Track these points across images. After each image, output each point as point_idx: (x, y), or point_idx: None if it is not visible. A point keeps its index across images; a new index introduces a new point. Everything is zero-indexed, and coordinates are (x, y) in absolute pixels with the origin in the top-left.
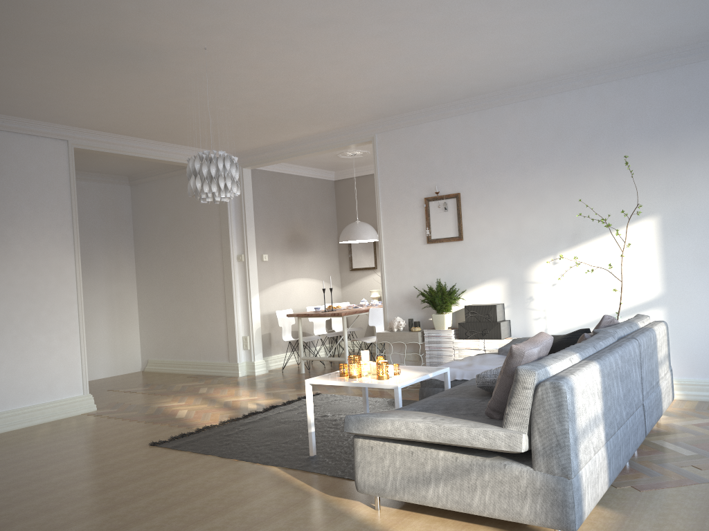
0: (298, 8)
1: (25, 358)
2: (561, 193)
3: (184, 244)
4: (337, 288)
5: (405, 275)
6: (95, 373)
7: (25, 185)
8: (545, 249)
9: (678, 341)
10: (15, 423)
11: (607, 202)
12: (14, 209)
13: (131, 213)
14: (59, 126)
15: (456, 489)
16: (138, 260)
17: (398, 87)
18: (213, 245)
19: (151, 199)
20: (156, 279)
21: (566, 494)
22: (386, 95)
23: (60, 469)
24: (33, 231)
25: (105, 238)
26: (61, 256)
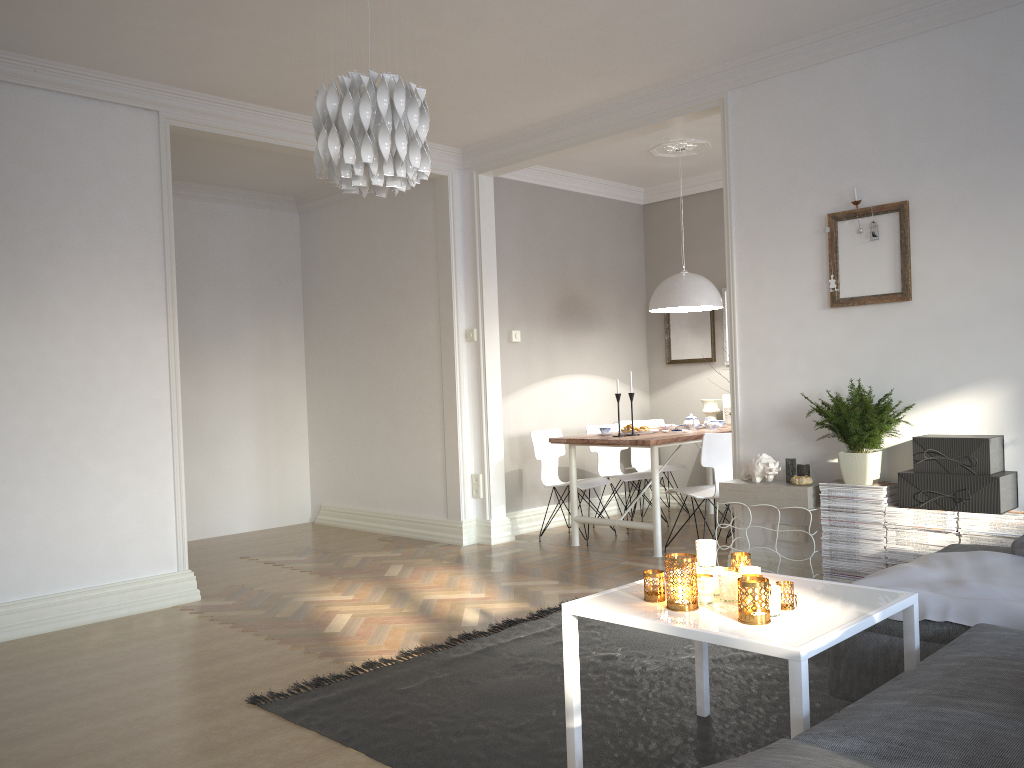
0: None
1: (70, 503)
2: None
3: (379, 311)
4: (642, 394)
5: (780, 371)
6: (234, 523)
7: (76, 190)
8: None
9: None
10: (47, 621)
11: None
12: (54, 232)
13: (300, 259)
14: (140, 83)
15: None
16: (308, 338)
17: None
18: (425, 311)
19: (330, 235)
20: (335, 370)
21: None
22: None
23: (51, 751)
24: (90, 273)
25: (255, 300)
26: (143, 322)
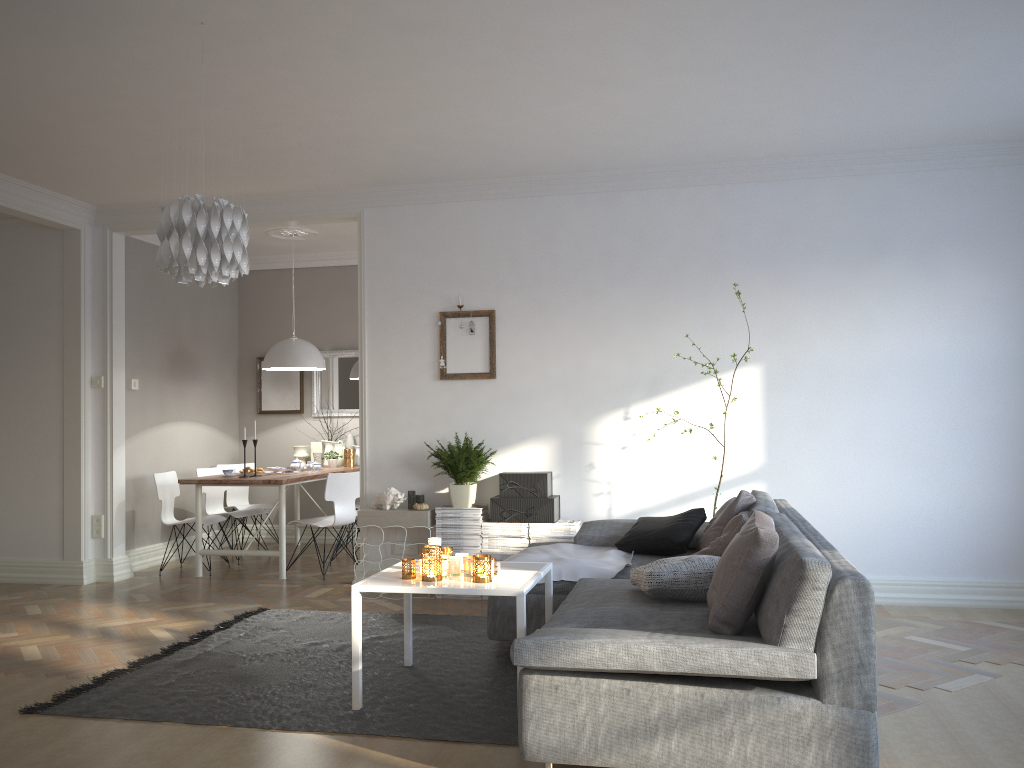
0: None
1: None
2: (640, 325)
3: None
4: (234, 441)
5: (401, 425)
6: None
7: None
8: (615, 399)
9: None
10: None
11: (699, 341)
12: None
13: None
14: None
15: (700, 740)
16: None
17: (441, 144)
18: (45, 356)
19: None
20: None
21: (868, 733)
22: (415, 152)
23: None
24: None
25: None
26: None
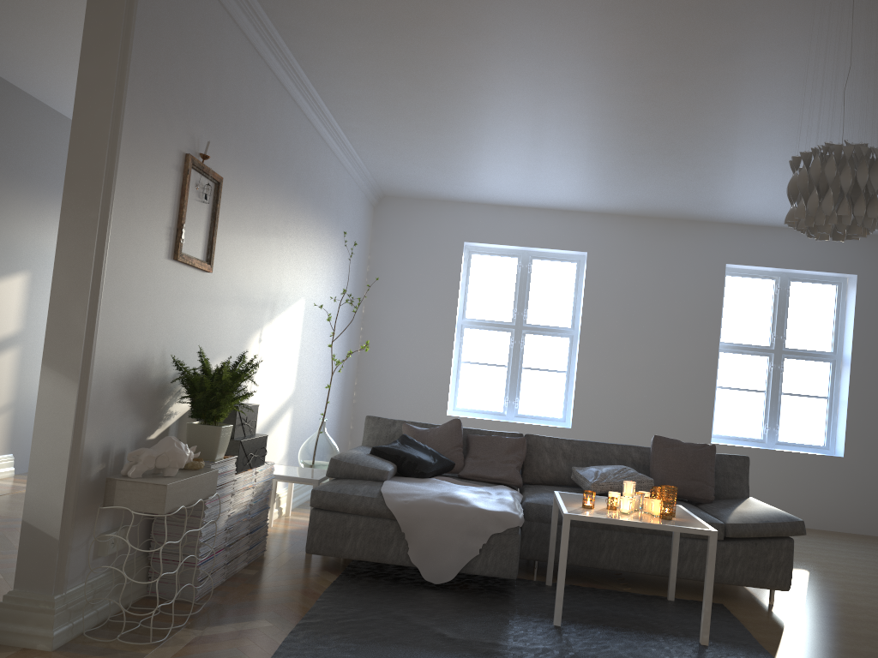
0: (782, 58)
1: None
2: (276, 242)
3: None
4: None
5: (131, 325)
6: None
7: None
8: (258, 318)
9: (292, 444)
10: None
11: (291, 270)
12: None
13: None
14: None
15: None
16: None
17: (414, 1)
18: None
19: None
20: None
21: None
22: None
23: None
24: None
25: None
26: None
